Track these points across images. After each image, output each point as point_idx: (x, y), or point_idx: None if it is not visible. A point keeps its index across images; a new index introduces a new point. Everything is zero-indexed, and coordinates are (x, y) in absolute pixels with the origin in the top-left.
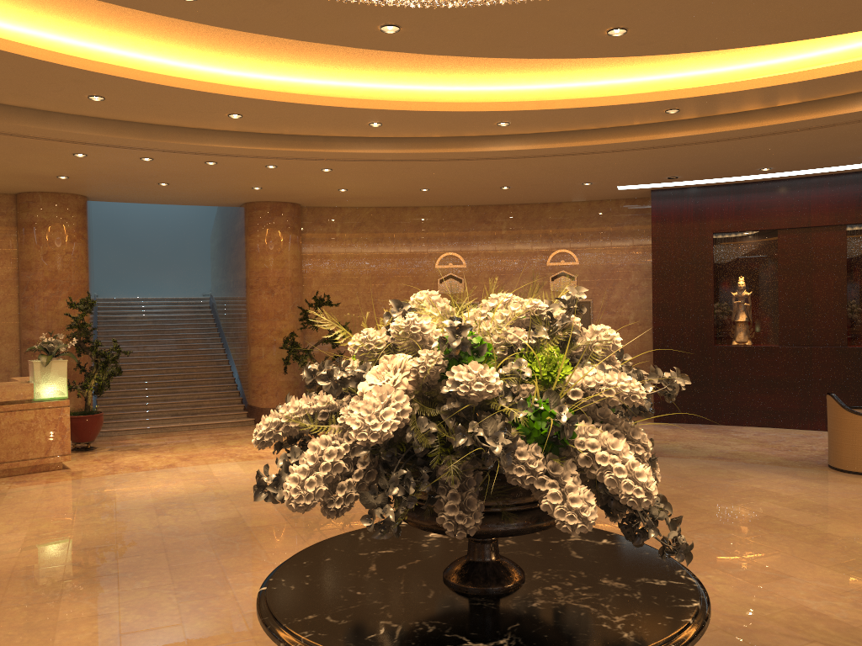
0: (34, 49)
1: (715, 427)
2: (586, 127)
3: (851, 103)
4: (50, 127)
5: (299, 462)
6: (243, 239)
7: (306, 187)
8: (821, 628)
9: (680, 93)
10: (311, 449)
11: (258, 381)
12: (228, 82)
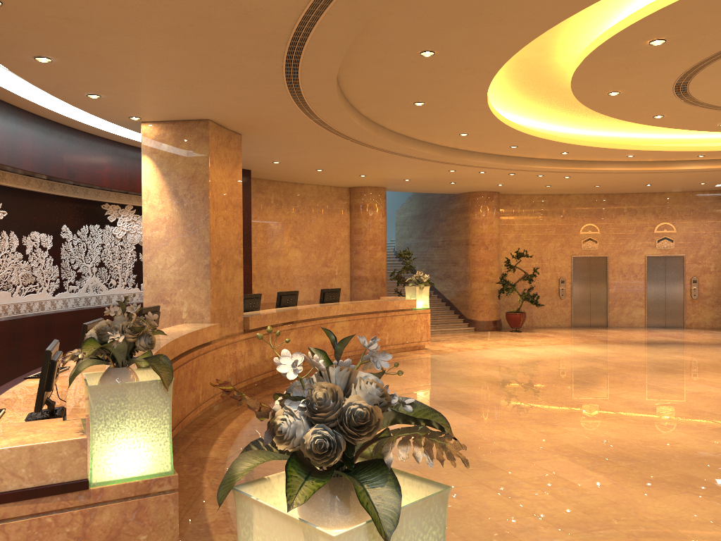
0: (527, 129)
1: None
2: None
3: None
4: (473, 160)
5: None
6: (465, 214)
7: (530, 184)
8: None
9: None
10: None
11: (476, 304)
12: (560, 135)
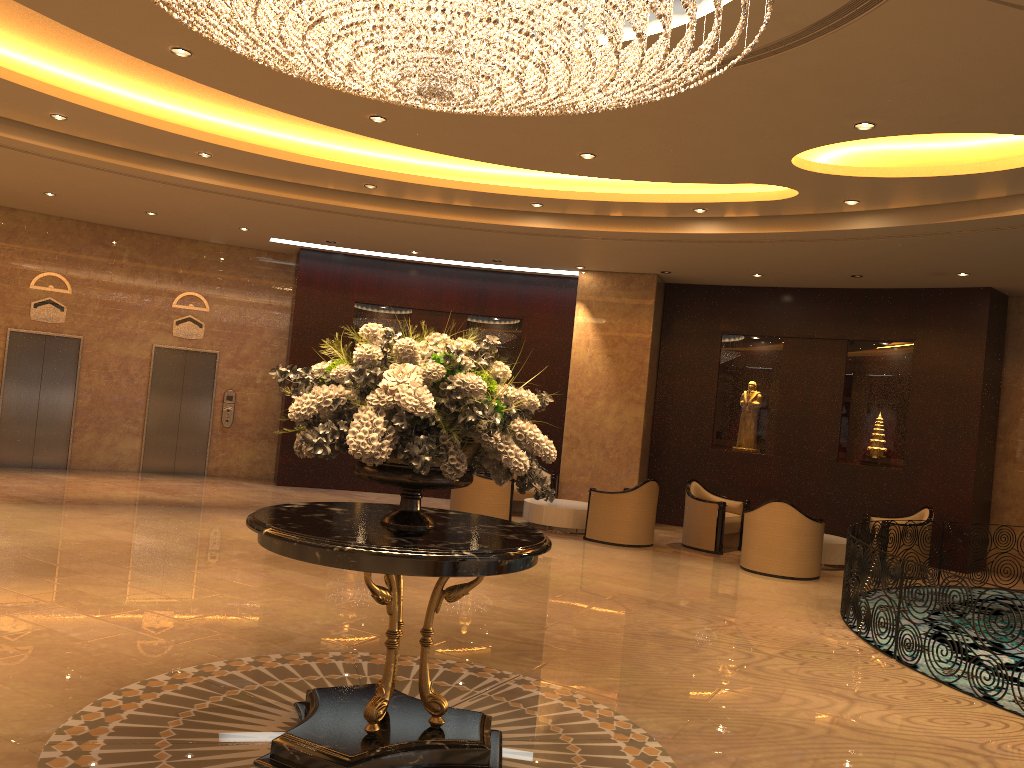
0: None
1: (338, 491)
2: (283, 178)
3: (508, 218)
4: None
5: (353, 427)
6: None
7: None
8: (500, 613)
9: (385, 174)
10: (362, 419)
11: None
12: None
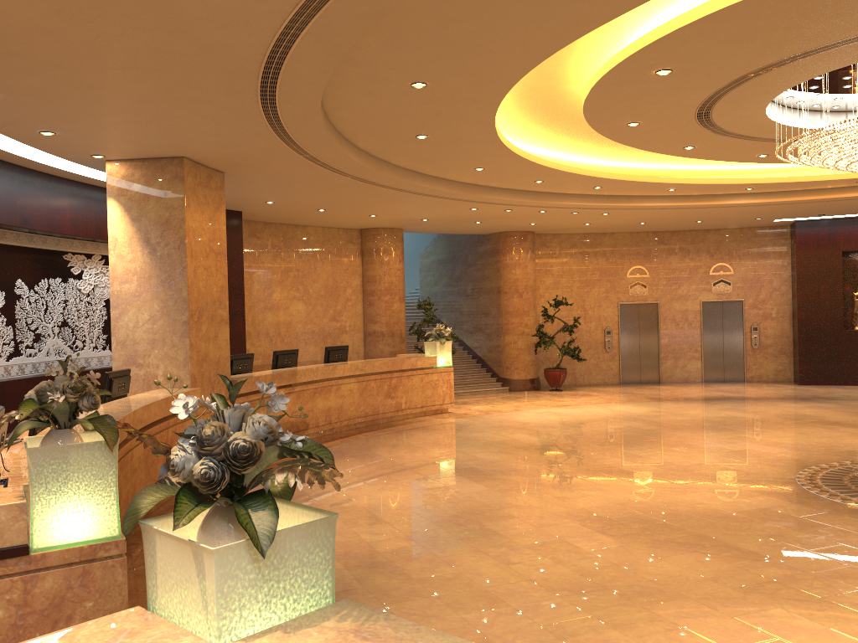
0: (551, 162)
1: (847, 387)
2: (796, 189)
3: None
4: (494, 196)
5: None
6: (496, 258)
7: (566, 222)
8: None
9: None
10: None
11: (511, 360)
12: (592, 167)
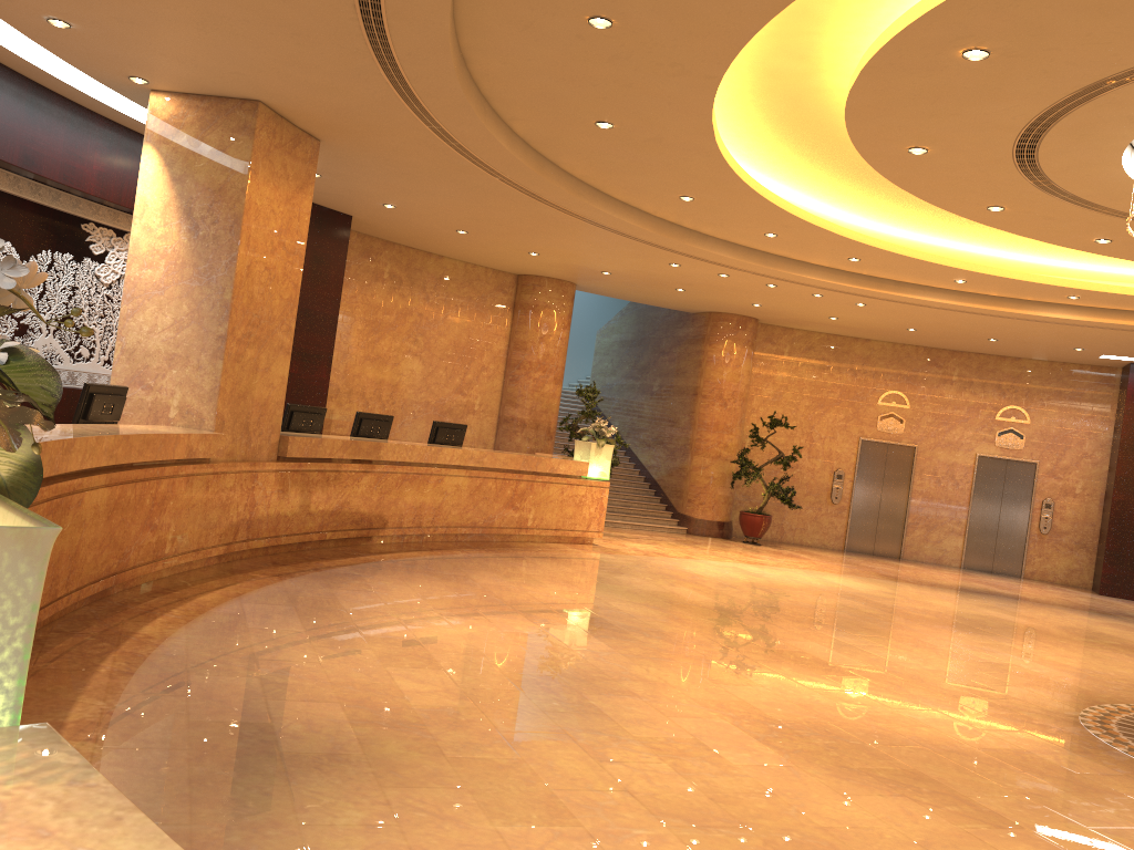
0: (791, 205)
1: None
2: None
3: None
4: (705, 248)
5: None
6: (699, 347)
7: (804, 311)
8: None
9: None
10: None
11: (696, 491)
12: (851, 229)
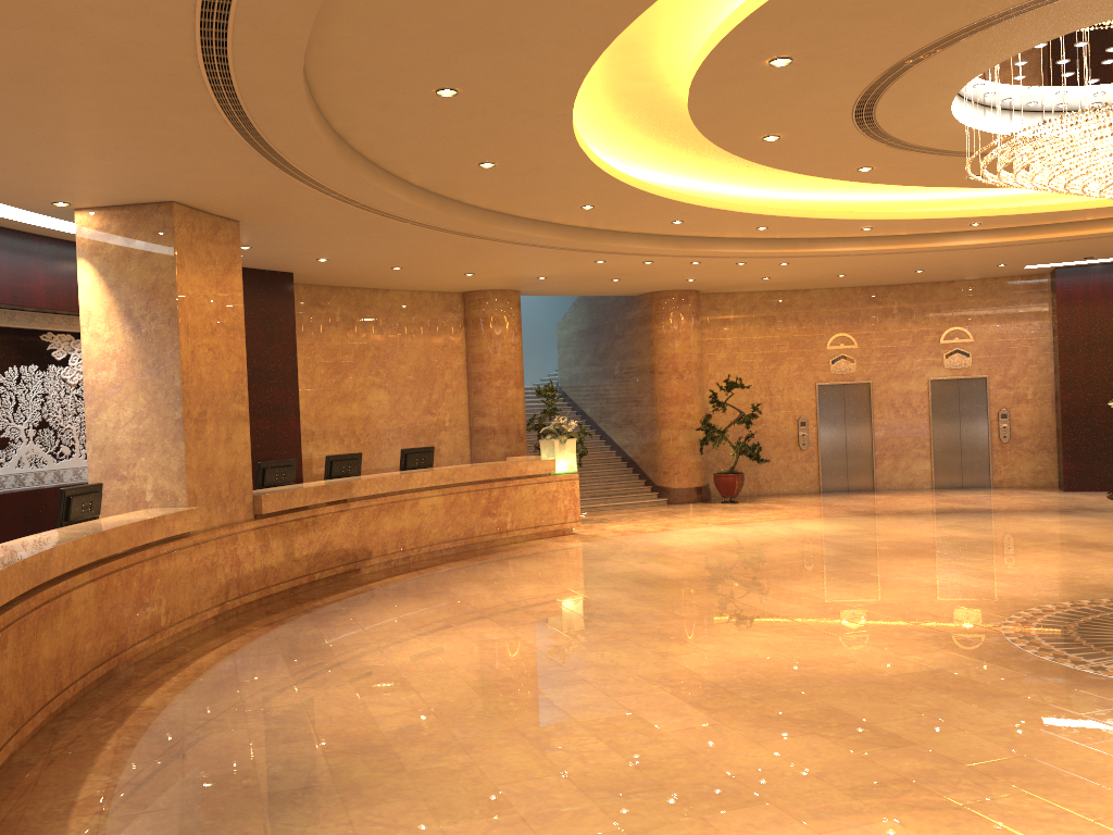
0: (685, 195)
1: None
2: (1042, 223)
3: None
4: (621, 244)
5: None
6: (648, 326)
7: (736, 277)
8: None
9: None
10: None
11: (669, 462)
12: (755, 201)
